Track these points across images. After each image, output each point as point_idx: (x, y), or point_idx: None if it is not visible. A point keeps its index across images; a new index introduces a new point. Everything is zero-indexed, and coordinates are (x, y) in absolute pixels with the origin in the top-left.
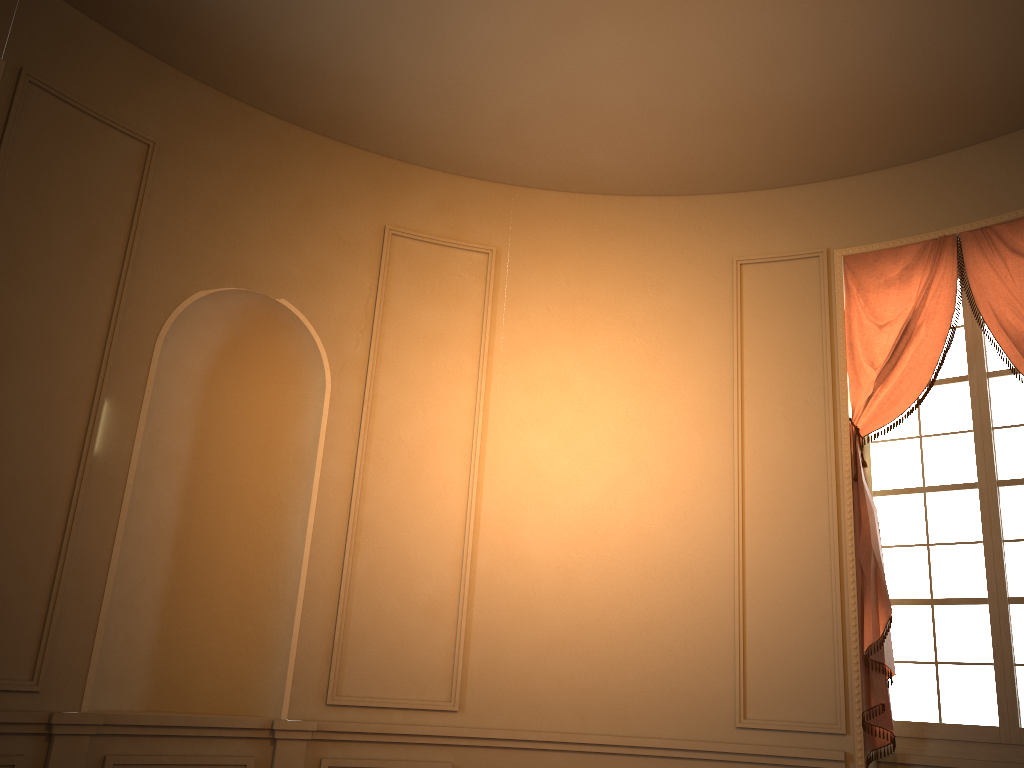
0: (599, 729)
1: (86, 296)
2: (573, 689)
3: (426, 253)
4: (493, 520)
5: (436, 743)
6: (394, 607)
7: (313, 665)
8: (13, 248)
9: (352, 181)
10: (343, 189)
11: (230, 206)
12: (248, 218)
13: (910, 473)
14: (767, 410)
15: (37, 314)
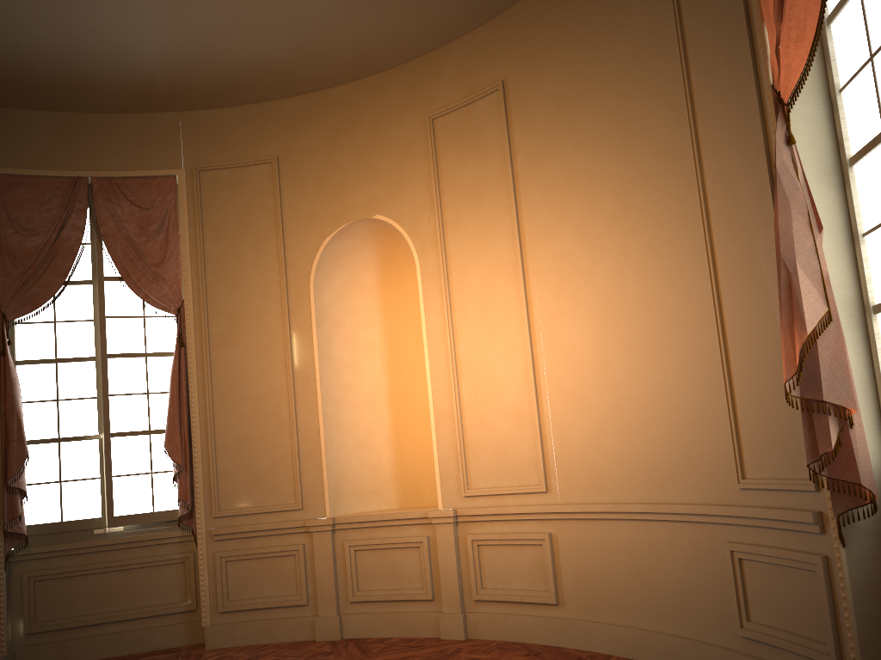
0: (644, 498)
1: (265, 276)
2: (621, 463)
3: (458, 119)
4: (543, 326)
5: (536, 518)
6: (492, 417)
7: (450, 470)
8: (220, 269)
9: (399, 95)
10: (395, 106)
11: (329, 169)
12: (342, 170)
13: (872, 117)
14: (714, 116)
15: (243, 300)
